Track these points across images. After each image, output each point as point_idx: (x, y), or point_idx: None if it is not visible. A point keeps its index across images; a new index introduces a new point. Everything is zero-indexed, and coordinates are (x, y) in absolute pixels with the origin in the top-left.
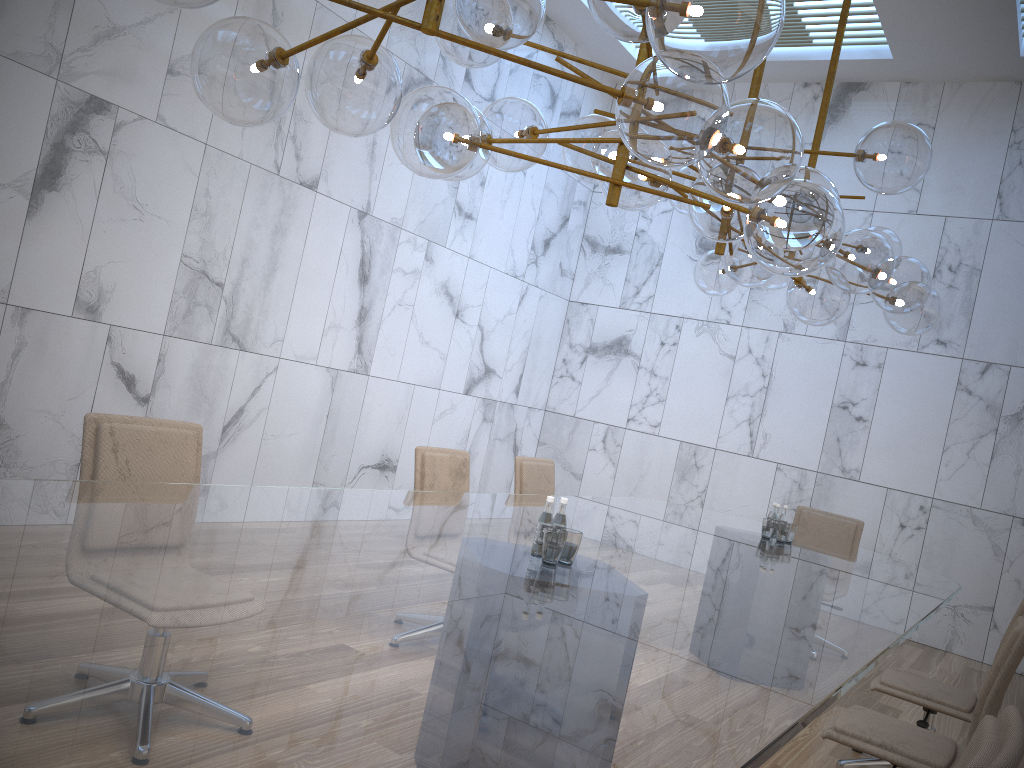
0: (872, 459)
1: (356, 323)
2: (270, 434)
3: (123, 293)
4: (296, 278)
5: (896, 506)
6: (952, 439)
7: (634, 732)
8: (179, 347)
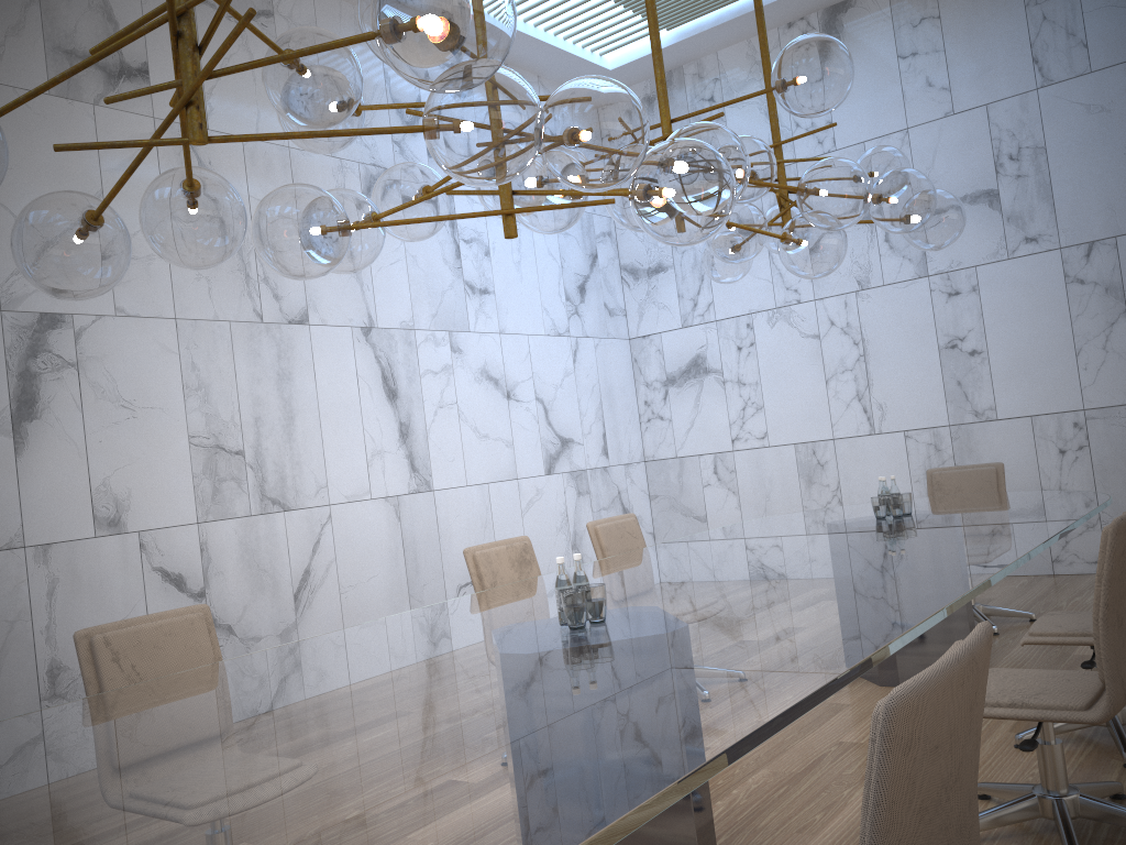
0: (1003, 391)
1: (400, 442)
2: (347, 585)
3: (141, 495)
4: (318, 418)
5: (1047, 432)
6: (1081, 338)
7: (561, 783)
8: (218, 529)
